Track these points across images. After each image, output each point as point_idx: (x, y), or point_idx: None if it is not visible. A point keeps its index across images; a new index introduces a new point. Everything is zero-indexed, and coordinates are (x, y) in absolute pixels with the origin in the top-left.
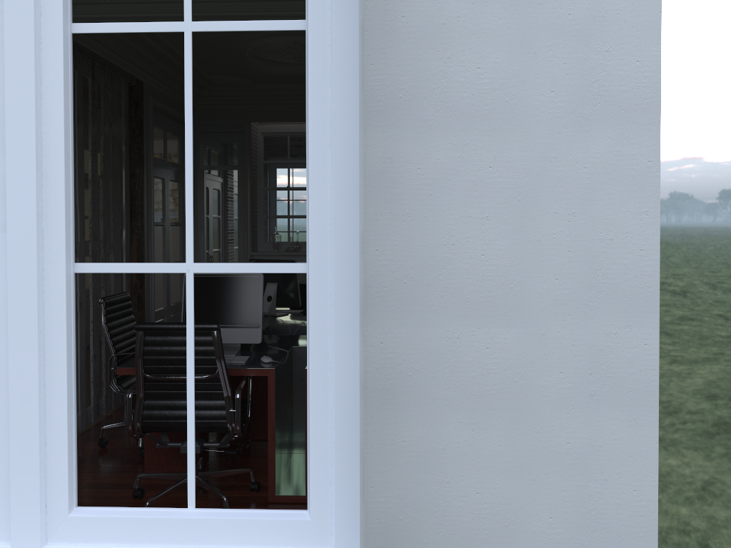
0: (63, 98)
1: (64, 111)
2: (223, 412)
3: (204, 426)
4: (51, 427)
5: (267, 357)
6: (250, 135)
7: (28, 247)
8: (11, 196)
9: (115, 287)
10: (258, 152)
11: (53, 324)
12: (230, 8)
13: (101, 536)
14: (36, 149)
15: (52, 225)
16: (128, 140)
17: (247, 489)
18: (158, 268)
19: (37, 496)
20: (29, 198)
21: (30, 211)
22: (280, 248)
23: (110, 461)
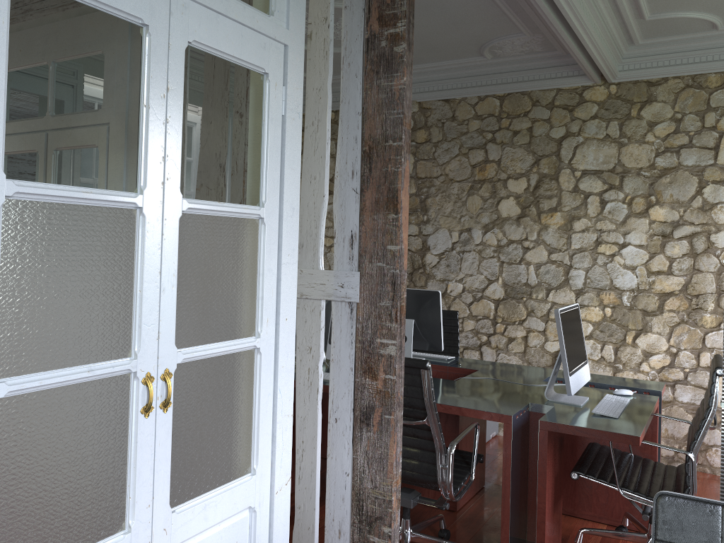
0: None
1: None
2: None
3: None
4: None
5: (628, 390)
6: None
7: None
8: None
9: None
10: None
11: None
12: (574, 5)
13: None
14: None
15: None
16: None
17: (614, 539)
18: None
19: None
20: None
21: None
22: None
23: None
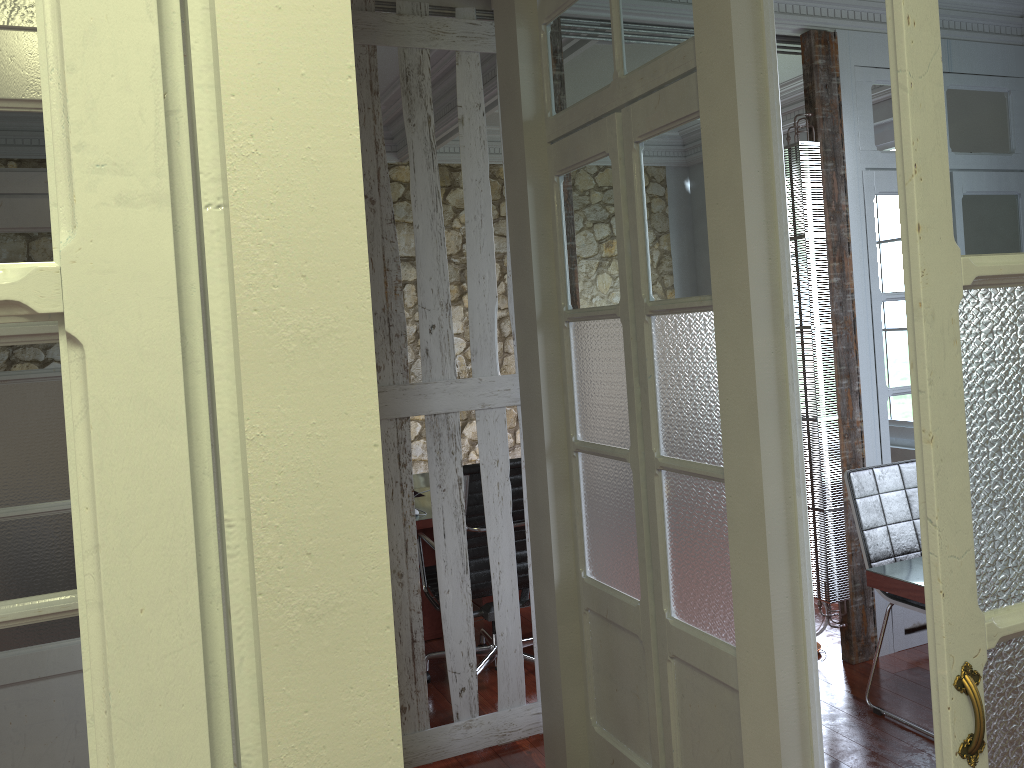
0: None
1: None
2: None
3: None
4: None
5: None
6: None
7: None
8: None
9: None
10: None
11: None
12: None
13: None
14: None
15: None
16: None
17: None
18: None
19: None
20: None
21: None
22: None
23: None
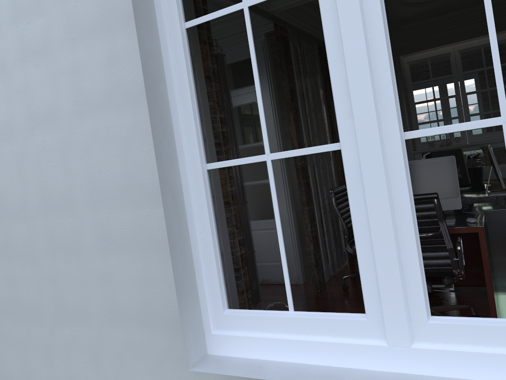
0: (381, 10)
1: (382, 19)
2: (448, 261)
3: (433, 271)
4: (404, 256)
5: (472, 218)
6: (400, 66)
7: (371, 125)
8: (353, 90)
9: (330, 184)
10: (406, 77)
11: (396, 179)
12: None
13: (457, 339)
14: (367, 52)
15: (385, 105)
16: (323, 84)
17: None
18: (476, 125)
19: (402, 307)
20: (366, 89)
21: (368, 98)
22: (434, 145)
23: (354, 299)
